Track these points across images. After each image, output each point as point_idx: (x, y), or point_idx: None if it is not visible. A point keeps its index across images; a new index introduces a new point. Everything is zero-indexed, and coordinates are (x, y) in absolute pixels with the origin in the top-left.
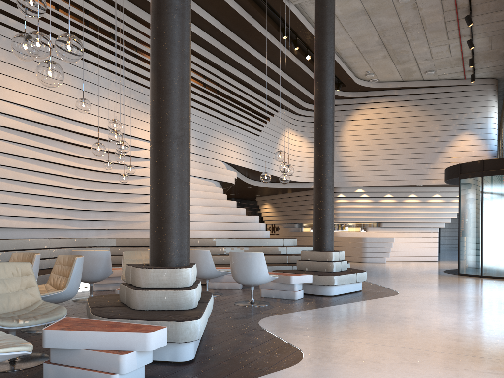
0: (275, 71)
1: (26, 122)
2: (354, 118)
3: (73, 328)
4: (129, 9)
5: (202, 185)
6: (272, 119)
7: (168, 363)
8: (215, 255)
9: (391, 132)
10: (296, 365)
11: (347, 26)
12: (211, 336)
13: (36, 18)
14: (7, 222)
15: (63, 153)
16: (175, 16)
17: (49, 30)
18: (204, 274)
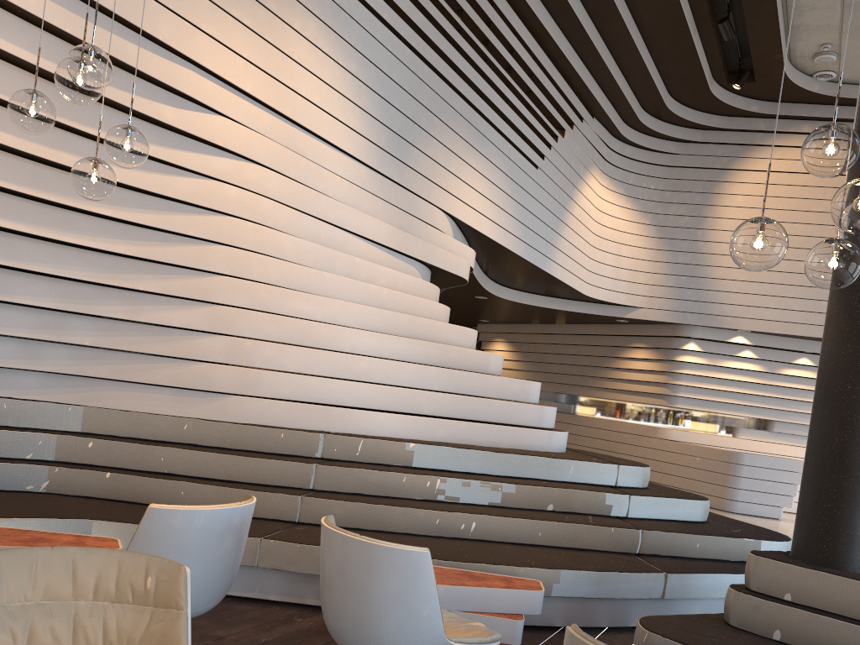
0: None
1: None
2: (754, 166)
3: None
4: None
5: (386, 271)
6: (570, 135)
7: None
8: (411, 503)
9: None
10: None
11: None
12: None
13: None
14: None
15: None
16: None
17: None
18: None
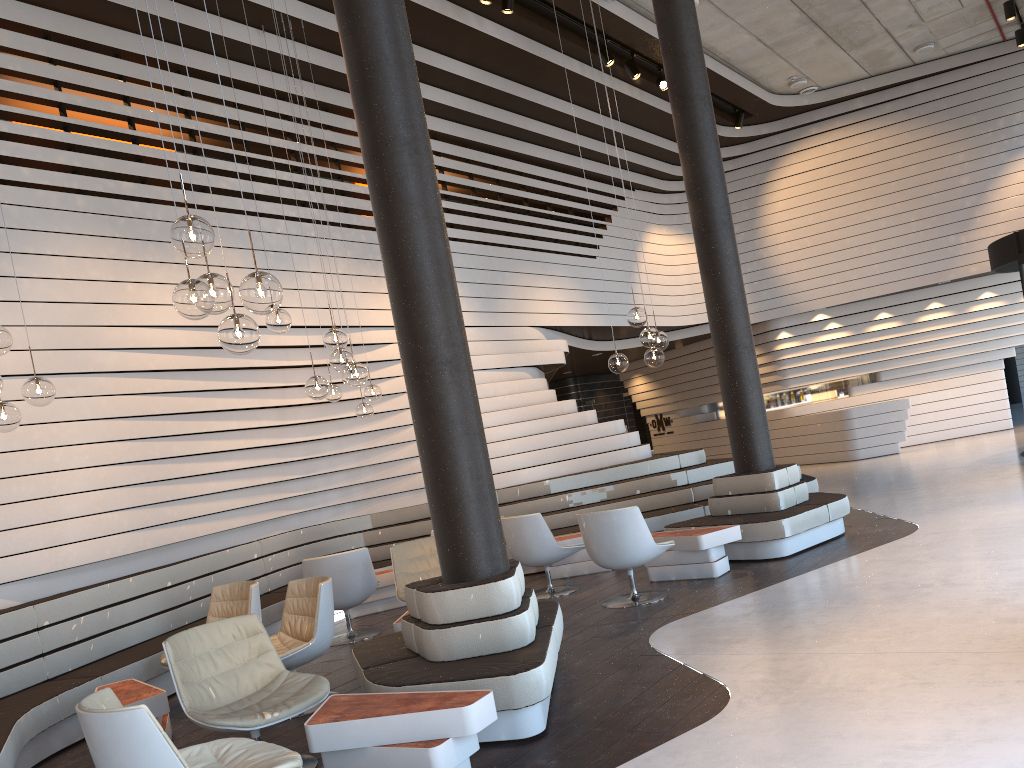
0: (604, 126)
1: (184, 353)
2: (783, 174)
3: (349, 714)
4: (313, 96)
5: (505, 383)
6: (617, 216)
7: (505, 744)
8: (554, 512)
9: (864, 187)
10: (717, 716)
11: (729, 9)
12: (569, 682)
13: (163, 168)
14: (187, 530)
15: (253, 388)
16: (405, 157)
17: (188, 180)
18: (538, 558)
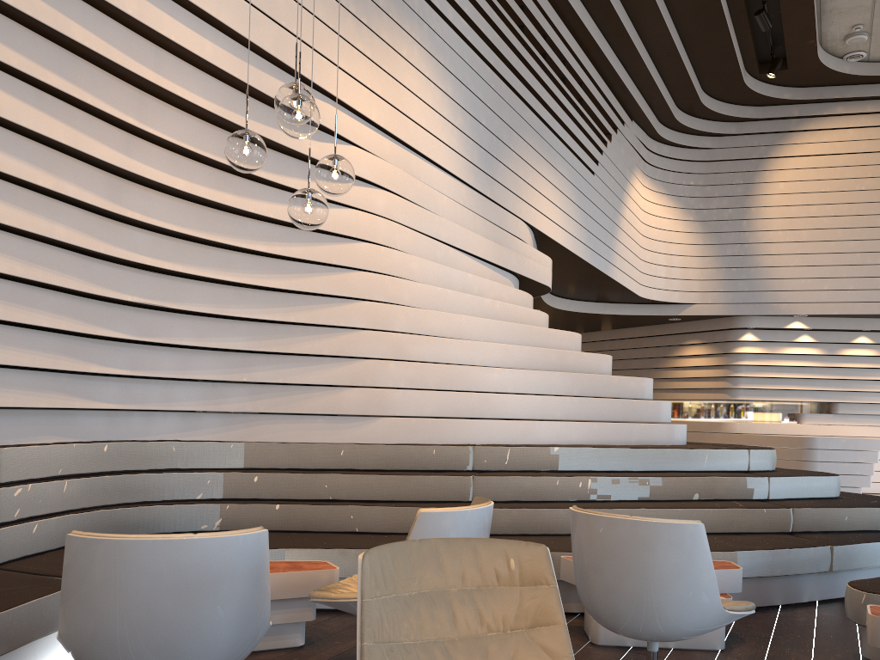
0: None
1: None
2: (791, 152)
3: None
4: None
5: (493, 284)
6: (616, 139)
7: None
8: (569, 505)
9: None
10: None
11: None
12: None
13: None
14: None
15: (60, 96)
16: None
17: None
18: (669, 629)
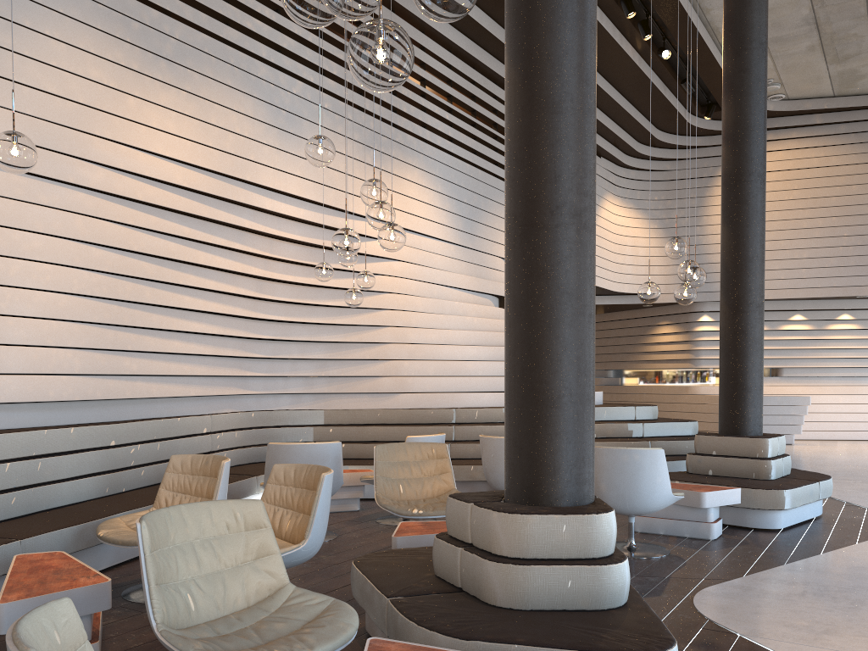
0: (598, 84)
1: (176, 192)
2: None
3: None
4: None
5: (473, 306)
6: None
7: None
8: None
9: (806, 196)
10: None
11: None
12: None
13: None
14: (142, 388)
15: (238, 250)
16: None
17: (213, 7)
18: None
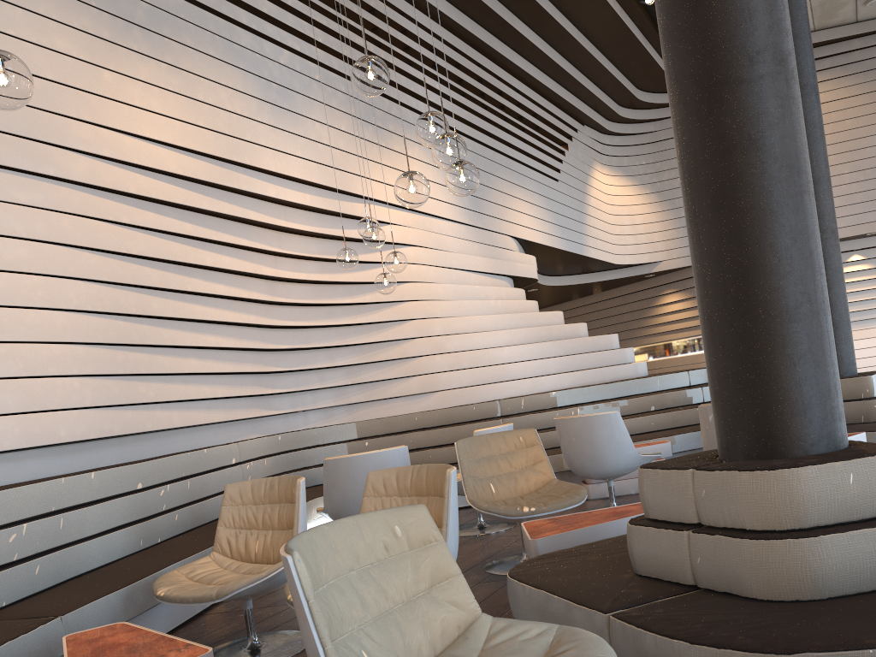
0: (580, 42)
1: (171, 182)
2: None
3: None
4: None
5: (494, 289)
6: (572, 146)
7: None
8: None
9: None
10: None
11: None
12: None
13: None
14: (162, 418)
15: (245, 248)
16: None
17: None
18: (612, 468)
